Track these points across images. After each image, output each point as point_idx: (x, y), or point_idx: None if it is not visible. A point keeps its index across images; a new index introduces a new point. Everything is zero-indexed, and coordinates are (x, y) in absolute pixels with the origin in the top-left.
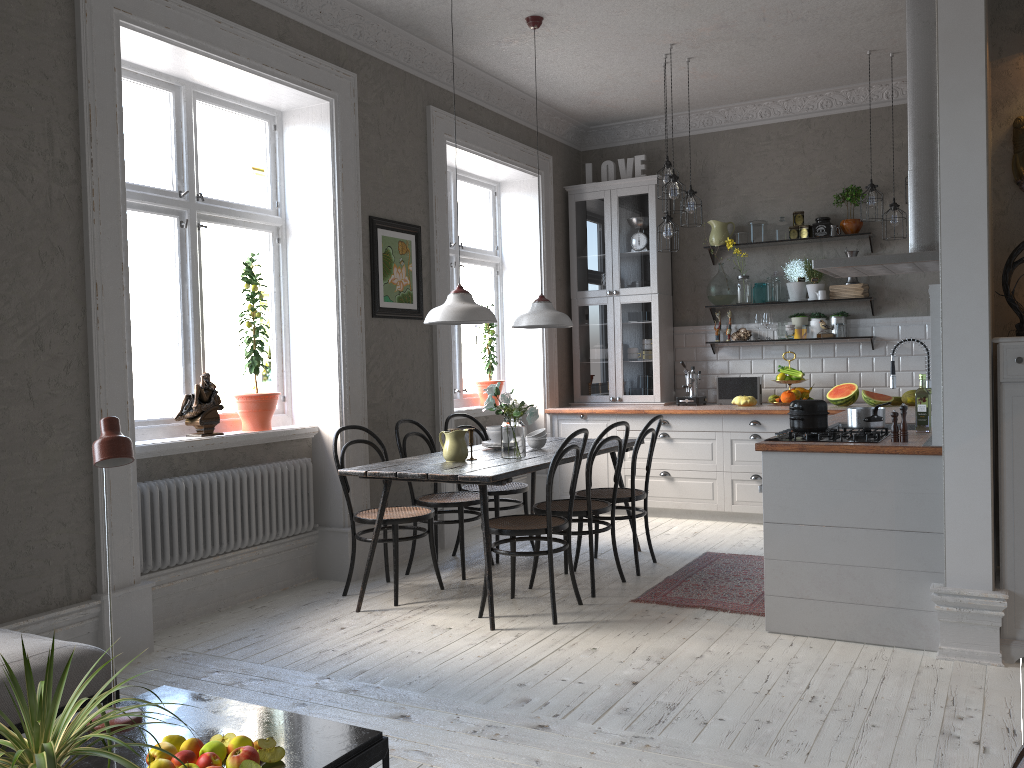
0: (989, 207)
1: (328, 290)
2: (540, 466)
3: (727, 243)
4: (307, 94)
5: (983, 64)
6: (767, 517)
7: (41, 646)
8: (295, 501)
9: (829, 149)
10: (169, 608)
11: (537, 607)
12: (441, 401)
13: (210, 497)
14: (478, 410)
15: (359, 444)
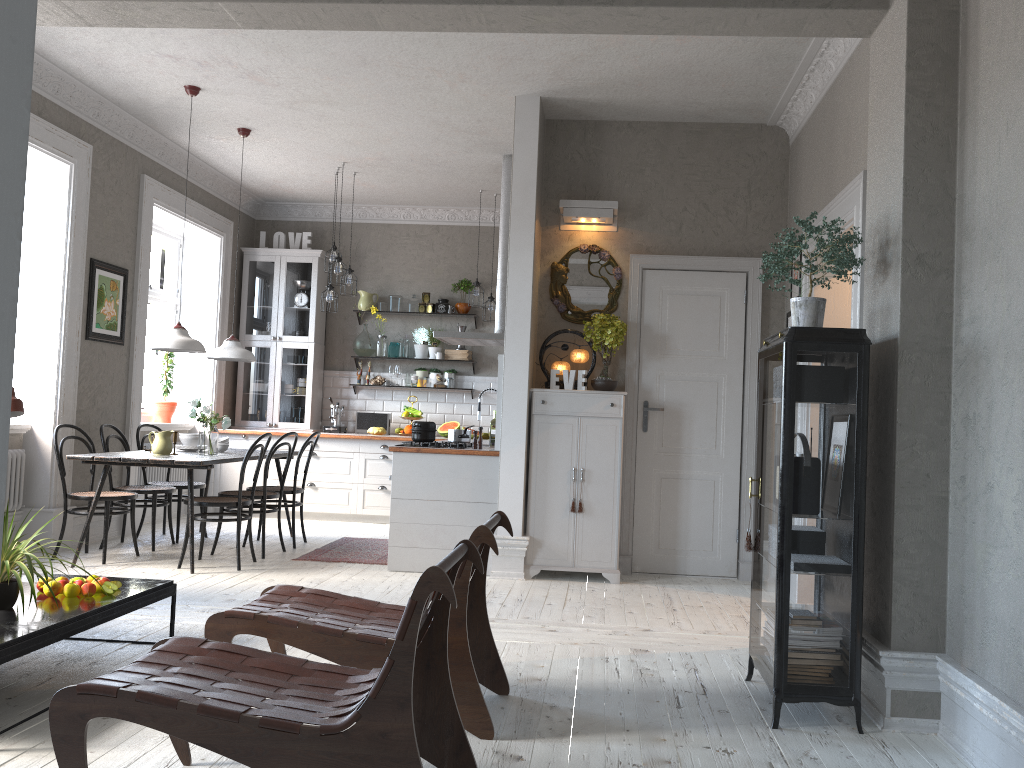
0: (532, 313)
1: (53, 314)
2: (233, 459)
3: (372, 309)
4: (54, 158)
5: (533, 232)
6: (393, 495)
7: None
8: (9, 484)
9: (451, 250)
10: None
11: (222, 563)
12: (132, 413)
13: None
14: (156, 425)
15: (67, 441)
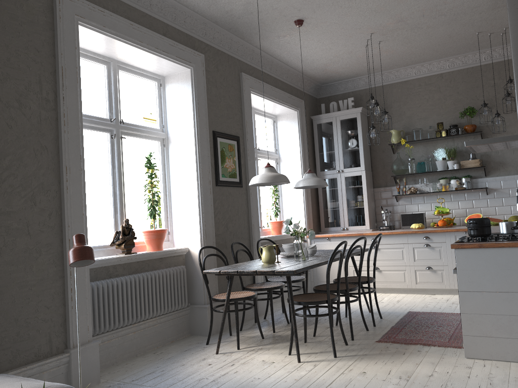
0: None
1: (192, 171)
2: (319, 264)
3: (401, 141)
4: (178, 65)
5: None
6: (461, 288)
7: (34, 386)
8: (177, 290)
9: (454, 88)
10: (108, 356)
11: (321, 347)
12: (253, 232)
13: (130, 289)
14: (271, 237)
15: (211, 257)
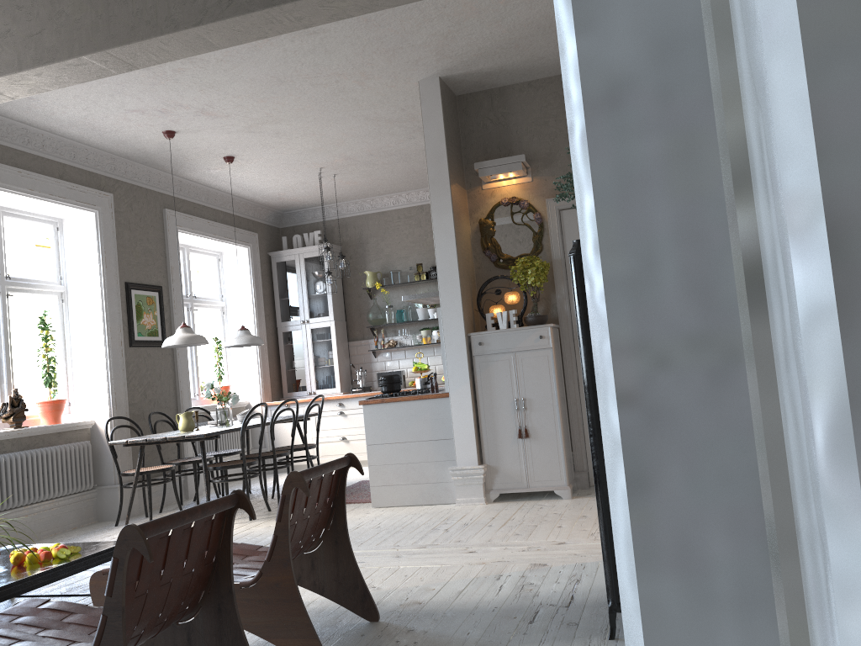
0: (461, 266)
1: (98, 331)
2: (239, 428)
3: (376, 285)
4: (79, 209)
5: (450, 196)
6: (368, 442)
7: None
8: (80, 469)
9: None
10: None
11: (242, 515)
12: (182, 400)
13: (21, 467)
14: (211, 406)
15: (124, 429)
